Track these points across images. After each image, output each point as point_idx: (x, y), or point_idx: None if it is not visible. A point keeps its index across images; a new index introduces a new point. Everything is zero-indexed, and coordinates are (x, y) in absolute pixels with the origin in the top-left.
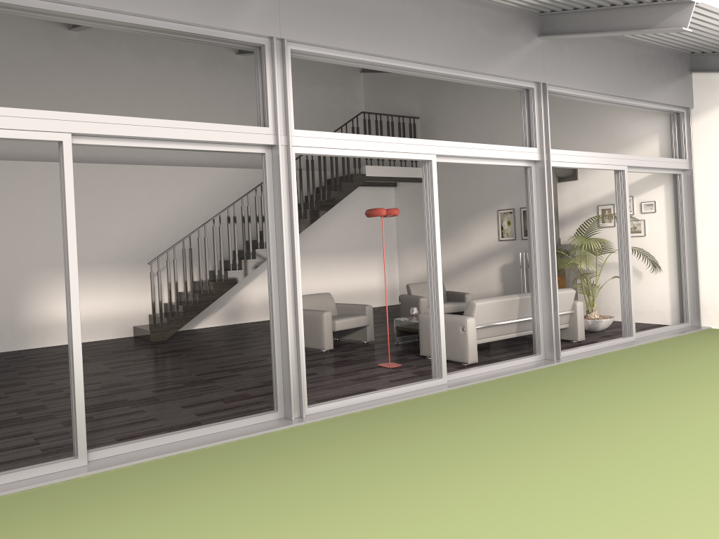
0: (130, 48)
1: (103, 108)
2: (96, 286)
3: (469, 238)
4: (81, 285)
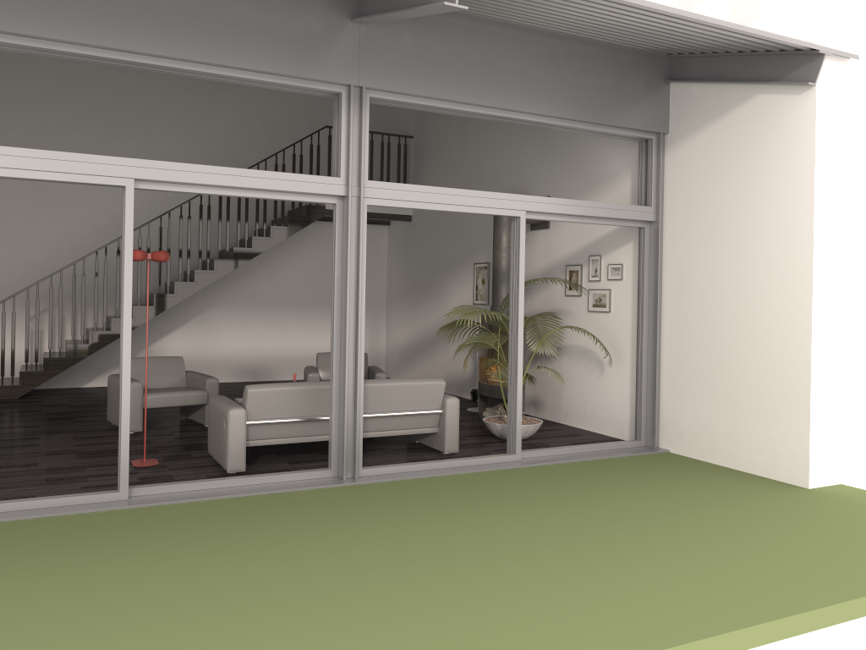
0: None
1: (2, 109)
2: None
3: (448, 298)
4: None
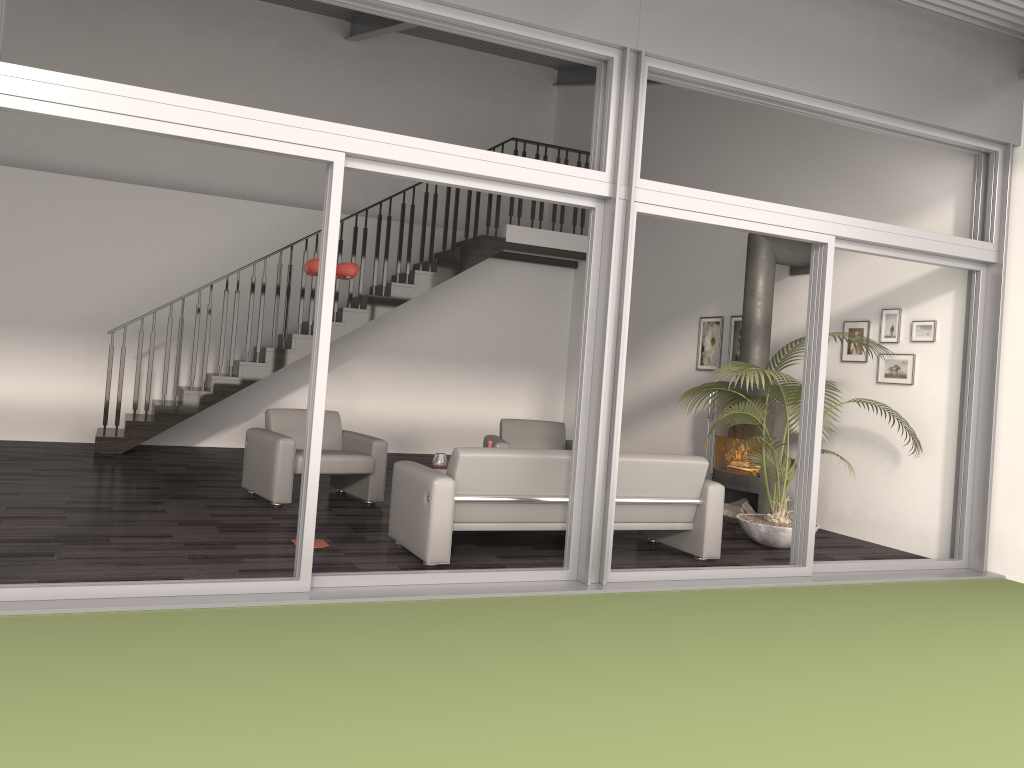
0: (174, 15)
1: None
2: (47, 359)
3: (658, 361)
4: (24, 355)
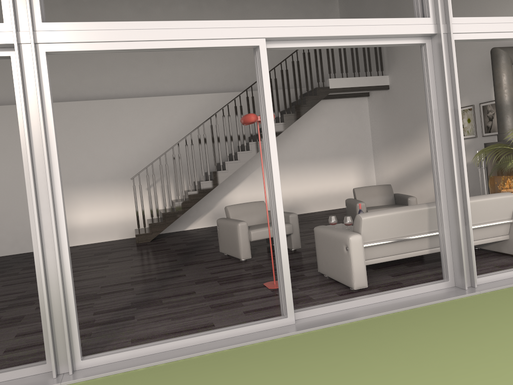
0: (130, 4)
1: (111, 56)
2: (103, 198)
3: None
4: (91, 198)
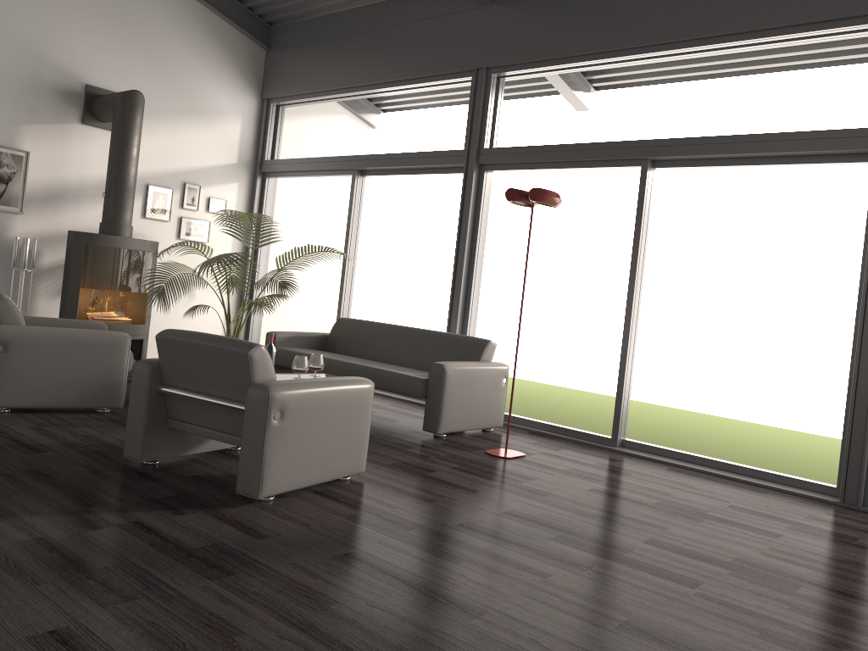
0: None
1: None
2: None
3: None
4: None
